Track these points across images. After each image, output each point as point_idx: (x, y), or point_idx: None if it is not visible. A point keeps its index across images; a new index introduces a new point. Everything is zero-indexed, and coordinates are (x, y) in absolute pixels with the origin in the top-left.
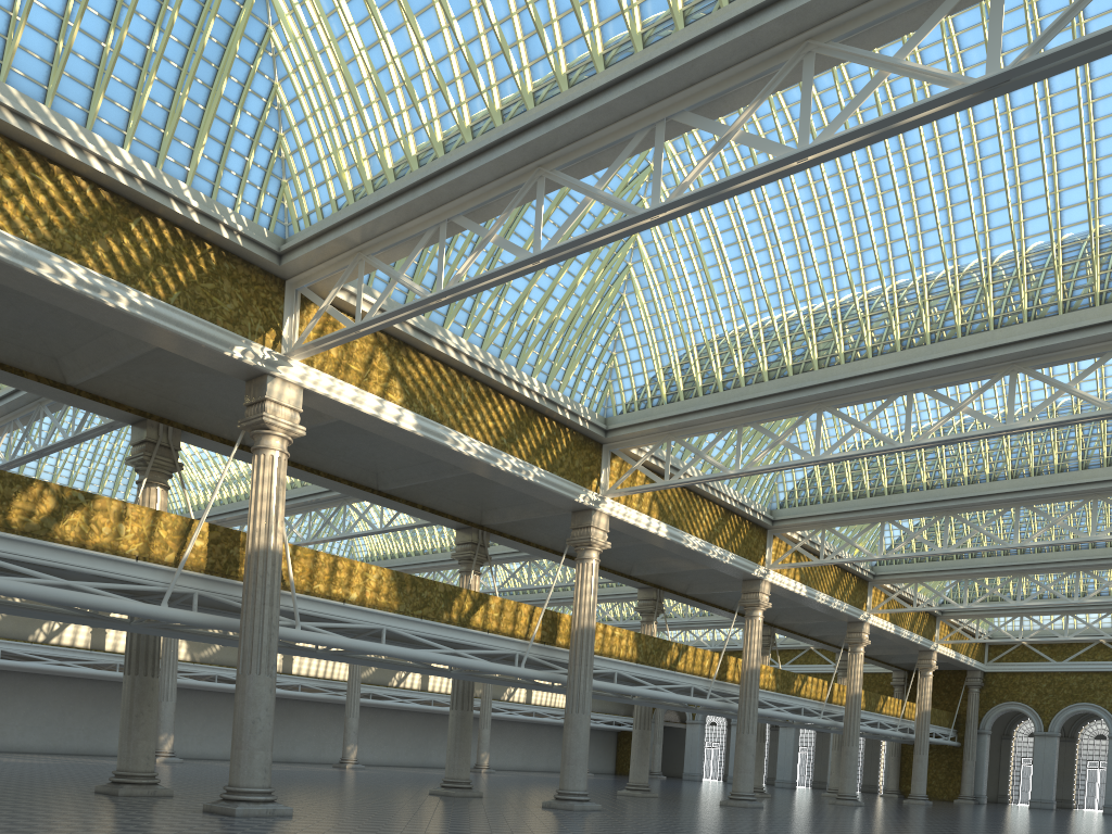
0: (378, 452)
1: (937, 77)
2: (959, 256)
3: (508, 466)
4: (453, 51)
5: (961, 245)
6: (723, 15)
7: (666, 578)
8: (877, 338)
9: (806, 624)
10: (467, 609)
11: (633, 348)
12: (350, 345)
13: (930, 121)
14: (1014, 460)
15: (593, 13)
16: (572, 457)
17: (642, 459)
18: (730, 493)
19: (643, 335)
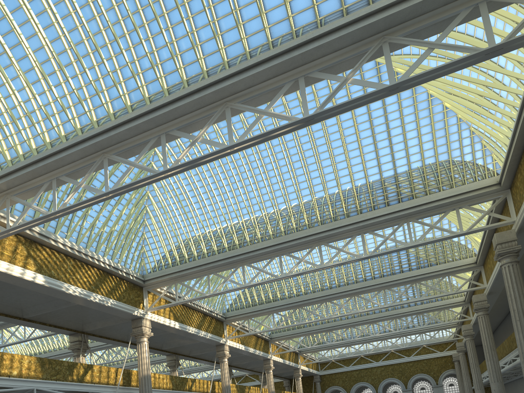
0: (22, 297)
1: (284, 117)
2: (290, 200)
3: (97, 299)
4: (52, 101)
5: (290, 196)
6: (187, 89)
7: (179, 349)
8: (262, 233)
9: (245, 363)
10: (82, 373)
11: (152, 242)
12: (3, 242)
13: (284, 134)
14: (321, 283)
15: (124, 87)
16: (129, 294)
17: (163, 292)
18: (205, 306)
19: (156, 236)
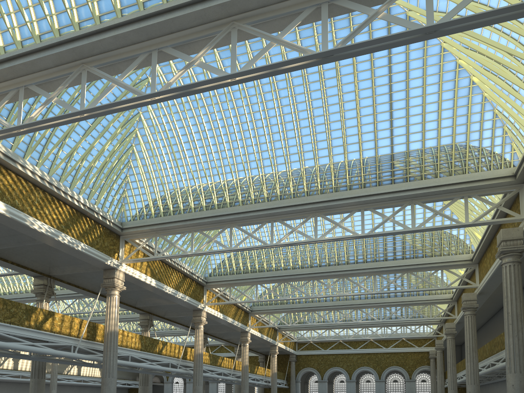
0: None
1: (299, 49)
2: (291, 162)
3: (66, 240)
4: None
5: (291, 157)
6: None
7: (154, 308)
8: (256, 195)
9: (221, 333)
10: (41, 320)
11: (136, 188)
12: None
13: (296, 70)
14: (311, 260)
15: None
16: (103, 240)
17: (142, 245)
18: (186, 267)
19: (141, 182)
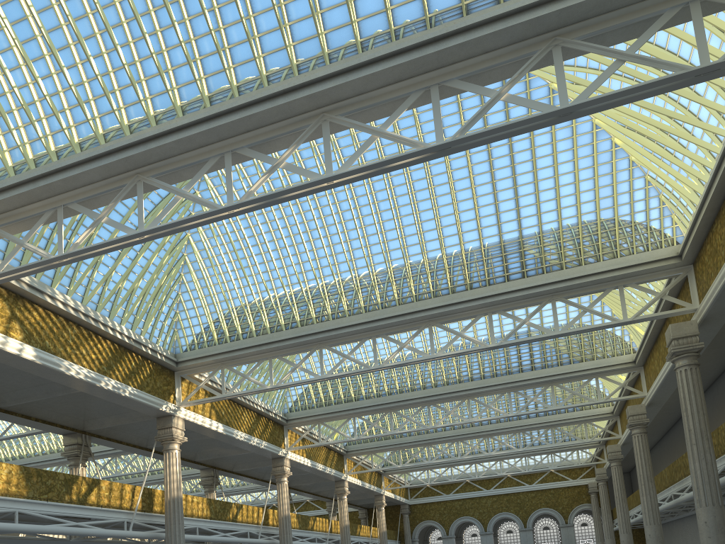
0: None
1: (408, 142)
2: (392, 260)
3: (110, 386)
4: (62, 90)
5: (392, 254)
6: (269, 90)
7: (219, 461)
8: (350, 305)
9: (308, 485)
10: (84, 491)
11: (191, 308)
12: None
13: (406, 166)
14: (423, 379)
15: (172, 79)
16: (155, 380)
17: (205, 381)
18: (260, 403)
19: (198, 300)
